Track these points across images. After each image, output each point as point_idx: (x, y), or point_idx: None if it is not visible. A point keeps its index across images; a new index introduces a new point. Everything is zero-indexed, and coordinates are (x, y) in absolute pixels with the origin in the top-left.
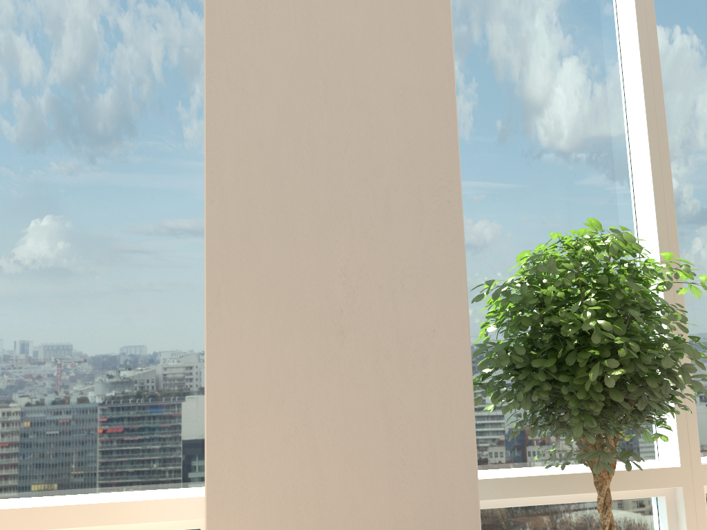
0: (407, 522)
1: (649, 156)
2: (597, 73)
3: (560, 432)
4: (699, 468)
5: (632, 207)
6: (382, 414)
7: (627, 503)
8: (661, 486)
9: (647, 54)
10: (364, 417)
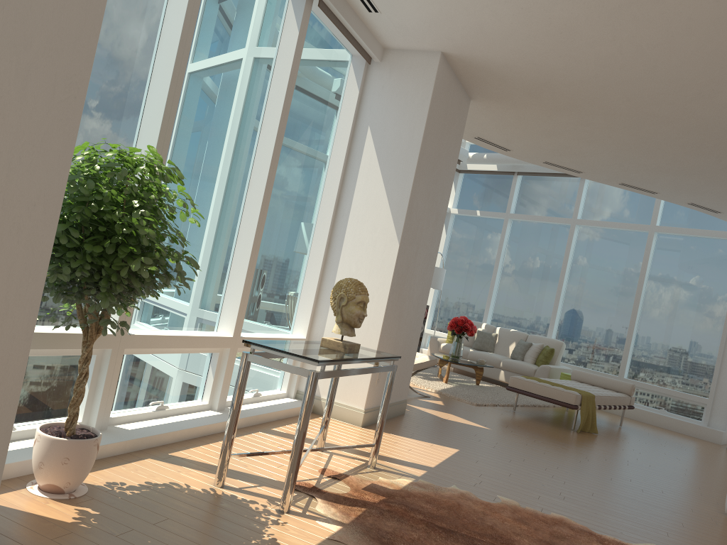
0: None
1: (167, 96)
2: (149, 4)
3: (87, 302)
4: (126, 337)
5: (138, 128)
6: None
7: (67, 359)
8: (99, 347)
9: (190, 15)
10: None
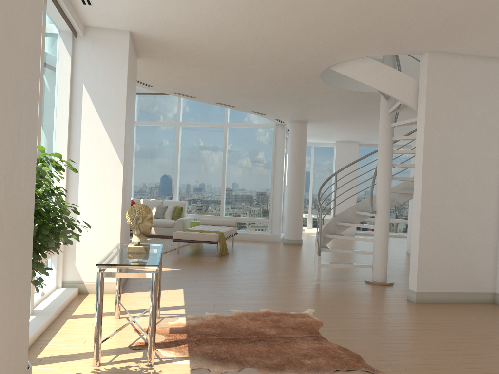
0: (12, 347)
1: None
2: None
3: None
4: None
5: None
6: (10, 278)
7: None
8: None
9: None
10: (5, 283)
